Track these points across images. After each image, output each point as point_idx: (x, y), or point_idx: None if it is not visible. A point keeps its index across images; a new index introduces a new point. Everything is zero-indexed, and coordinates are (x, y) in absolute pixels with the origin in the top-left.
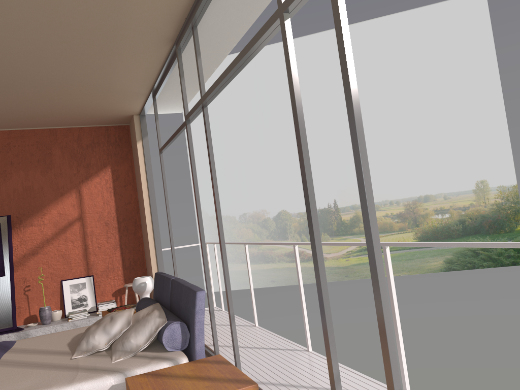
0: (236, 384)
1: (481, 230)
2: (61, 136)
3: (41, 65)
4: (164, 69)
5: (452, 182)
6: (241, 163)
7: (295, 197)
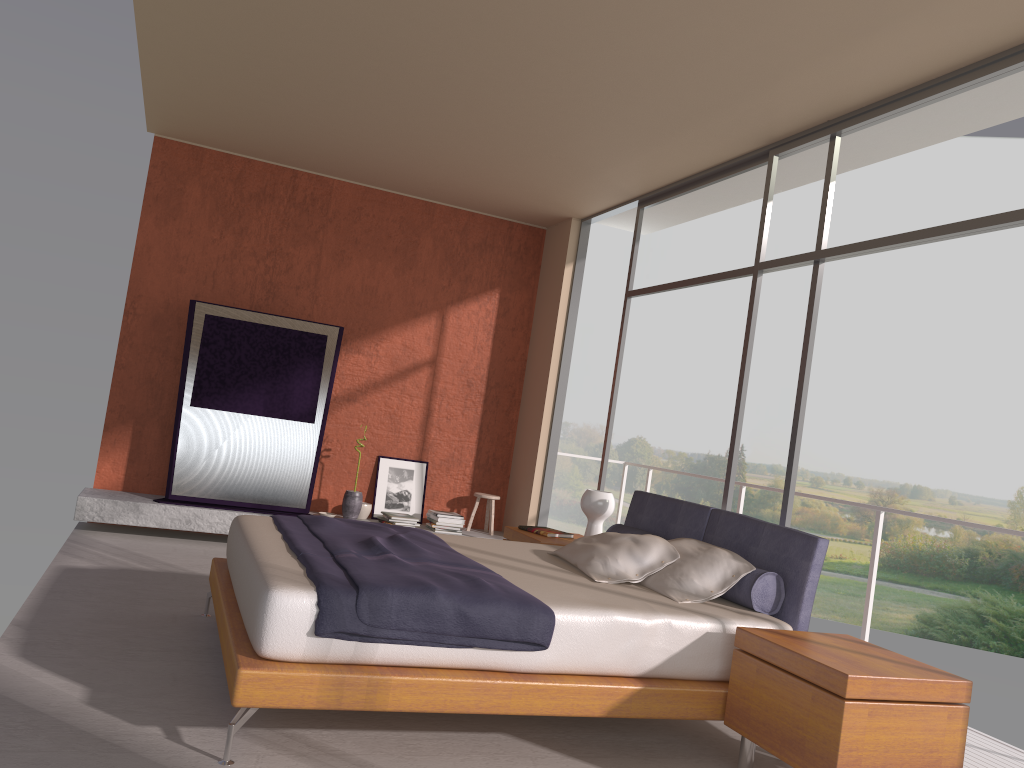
0: (938, 674)
1: (1004, 579)
2: (440, 219)
3: (548, 120)
4: (710, 173)
5: (973, 476)
6: (587, 330)
7: (669, 420)
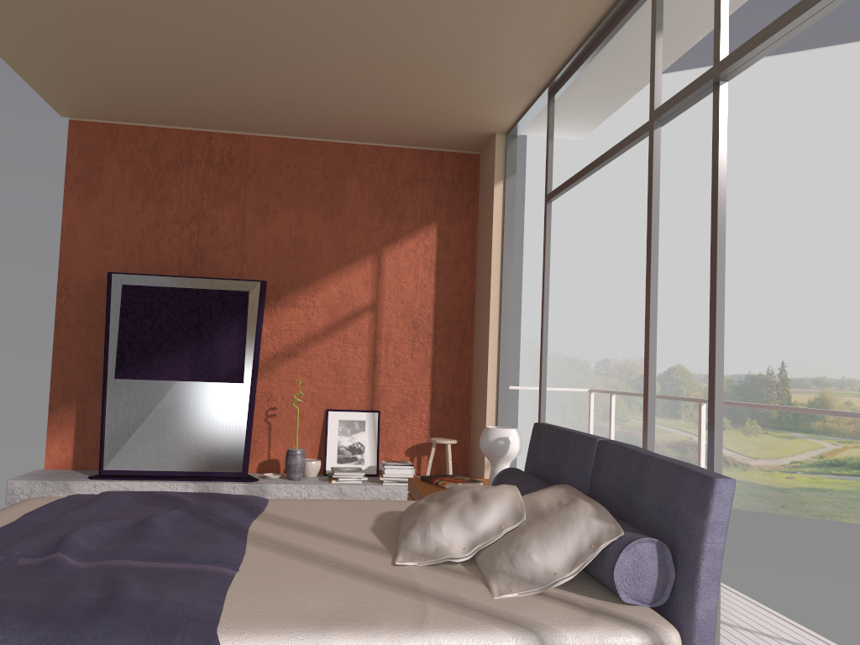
0: None
1: None
2: (364, 160)
3: None
4: (601, 28)
5: None
6: (615, 272)
7: (705, 346)
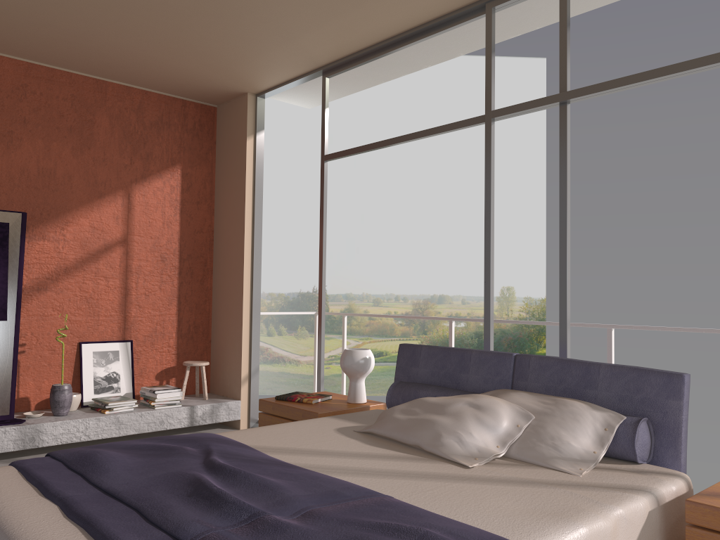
0: None
1: (499, 348)
2: (113, 98)
3: None
4: (411, 34)
5: (474, 283)
6: None
7: (268, 271)
